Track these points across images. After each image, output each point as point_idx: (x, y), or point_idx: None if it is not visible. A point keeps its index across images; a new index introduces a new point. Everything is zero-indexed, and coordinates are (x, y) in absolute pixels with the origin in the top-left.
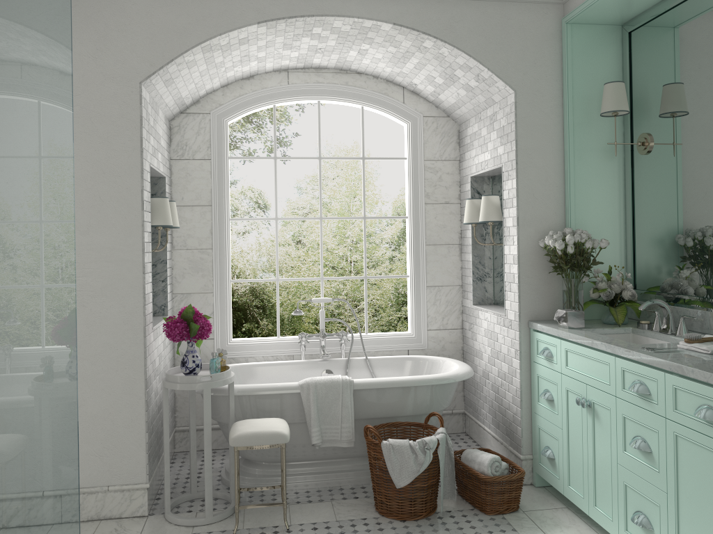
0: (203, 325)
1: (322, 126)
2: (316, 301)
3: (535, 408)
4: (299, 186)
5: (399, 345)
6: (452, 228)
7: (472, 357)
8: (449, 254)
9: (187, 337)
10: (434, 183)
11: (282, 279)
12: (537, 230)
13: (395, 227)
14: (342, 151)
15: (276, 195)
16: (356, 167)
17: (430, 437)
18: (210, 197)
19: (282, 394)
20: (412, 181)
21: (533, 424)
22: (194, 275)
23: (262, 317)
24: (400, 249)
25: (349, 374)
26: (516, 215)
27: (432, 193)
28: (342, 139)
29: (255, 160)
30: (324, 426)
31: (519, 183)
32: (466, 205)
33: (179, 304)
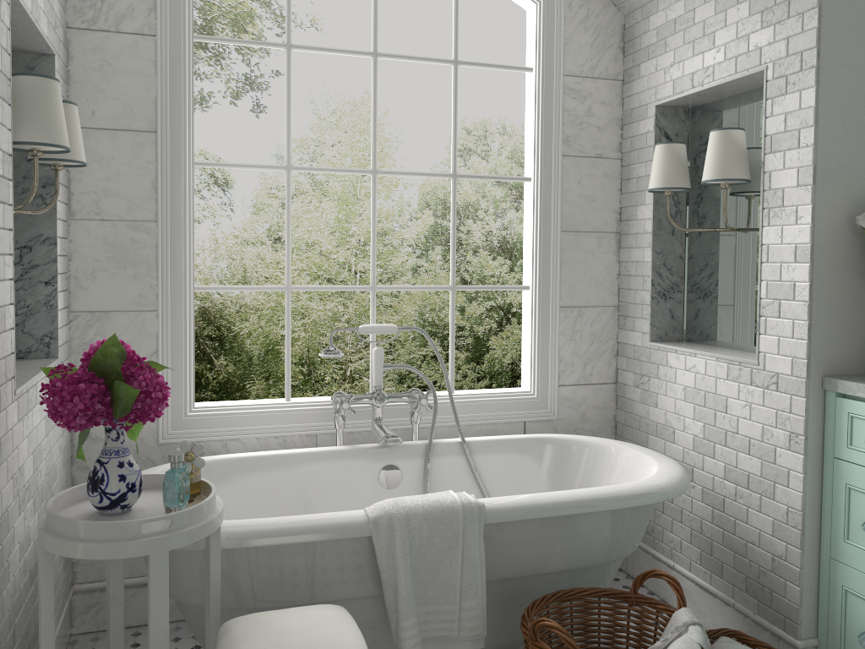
0: (149, 389)
1: (318, 64)
2: (368, 331)
3: (834, 550)
4: (279, 154)
5: (509, 414)
6: (606, 203)
7: (642, 435)
8: (599, 250)
9: (106, 418)
10: (580, 120)
11: (297, 288)
12: (847, 195)
13: (422, 223)
14: (346, 104)
15: (288, 120)
16: (367, 129)
17: (686, 642)
18: (154, 115)
19: (328, 540)
20: (542, 111)
21: (825, 580)
22: (117, 275)
23: (218, 354)
24: (429, 255)
25: (431, 473)
26: (811, 162)
27: (575, 137)
28: (347, 85)
29: (210, 110)
30: (424, 609)
31: (820, 97)
32: (656, 155)
33: (85, 334)
